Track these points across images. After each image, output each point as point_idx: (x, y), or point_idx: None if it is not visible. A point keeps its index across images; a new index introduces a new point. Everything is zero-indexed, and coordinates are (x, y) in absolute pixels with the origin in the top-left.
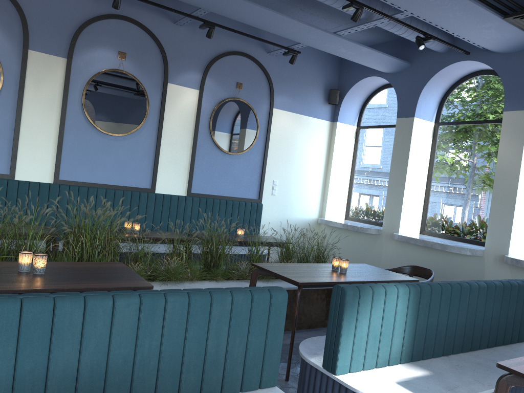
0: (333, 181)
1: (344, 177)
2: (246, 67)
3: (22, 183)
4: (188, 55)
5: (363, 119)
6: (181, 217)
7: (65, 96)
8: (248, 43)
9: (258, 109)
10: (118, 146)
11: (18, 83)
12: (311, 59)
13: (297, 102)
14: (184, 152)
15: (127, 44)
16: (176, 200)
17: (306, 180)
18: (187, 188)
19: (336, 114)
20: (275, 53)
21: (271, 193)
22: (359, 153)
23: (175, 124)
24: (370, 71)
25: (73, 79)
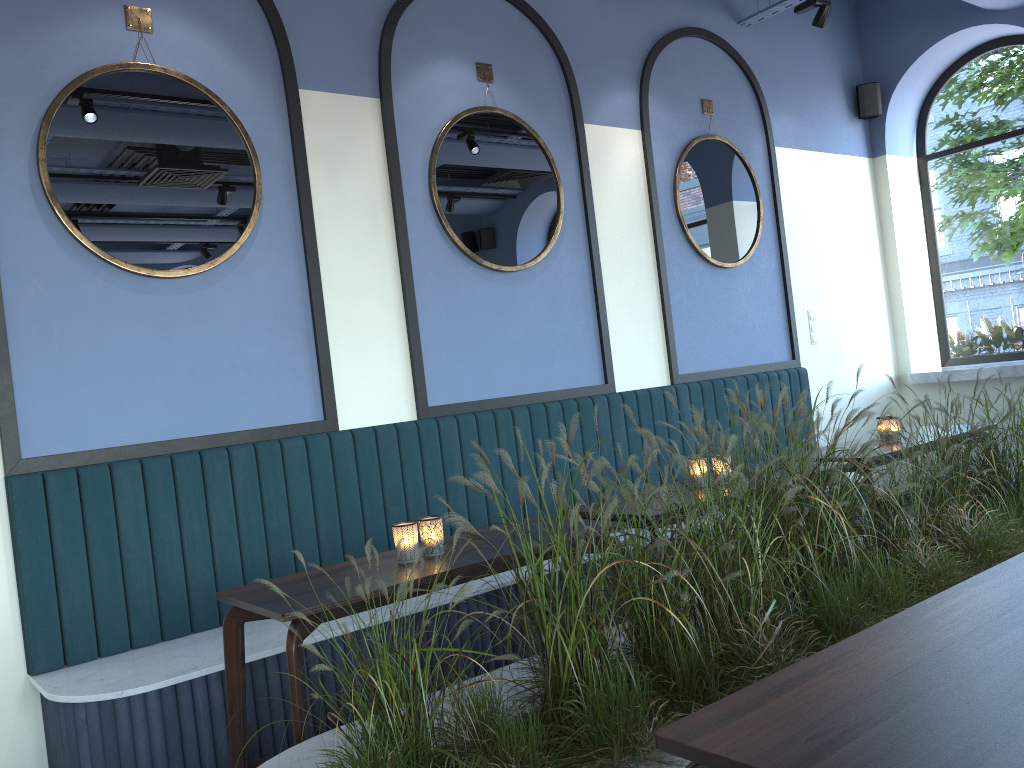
0: (906, 287)
1: (920, 274)
2: (709, 61)
3: (361, 436)
4: (604, 51)
5: (929, 138)
6: (679, 437)
7: (398, 193)
8: (701, 5)
9: (748, 154)
10: (523, 296)
11: (293, 178)
12: (810, 25)
13: (807, 126)
14: (646, 282)
15: (488, 42)
16: (661, 398)
17: (859, 298)
18: (667, 365)
19: (877, 138)
20: (756, 20)
21: (811, 341)
22: (940, 213)
23: (615, 220)
24: (955, 19)
25: (402, 147)
